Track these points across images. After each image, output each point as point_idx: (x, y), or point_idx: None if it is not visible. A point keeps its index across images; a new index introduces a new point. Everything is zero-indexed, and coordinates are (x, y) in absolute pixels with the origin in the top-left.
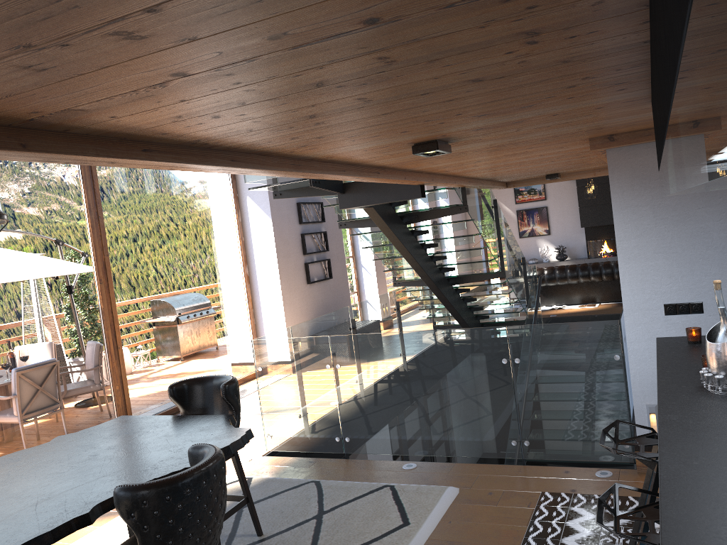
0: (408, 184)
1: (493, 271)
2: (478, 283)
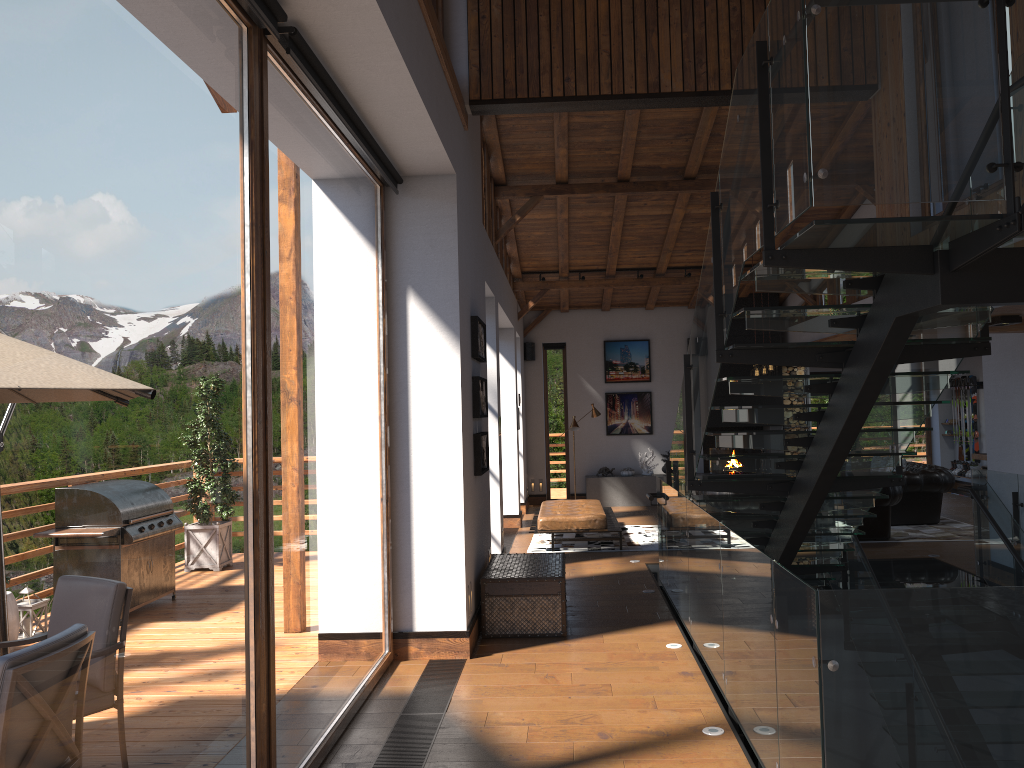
0: None
1: (890, 474)
2: (833, 494)
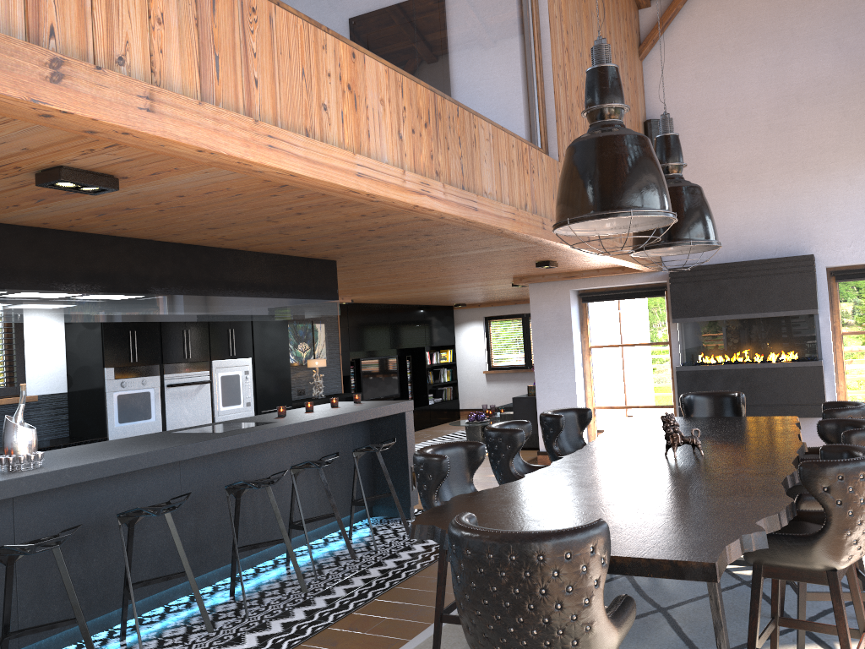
0: None
1: None
2: None
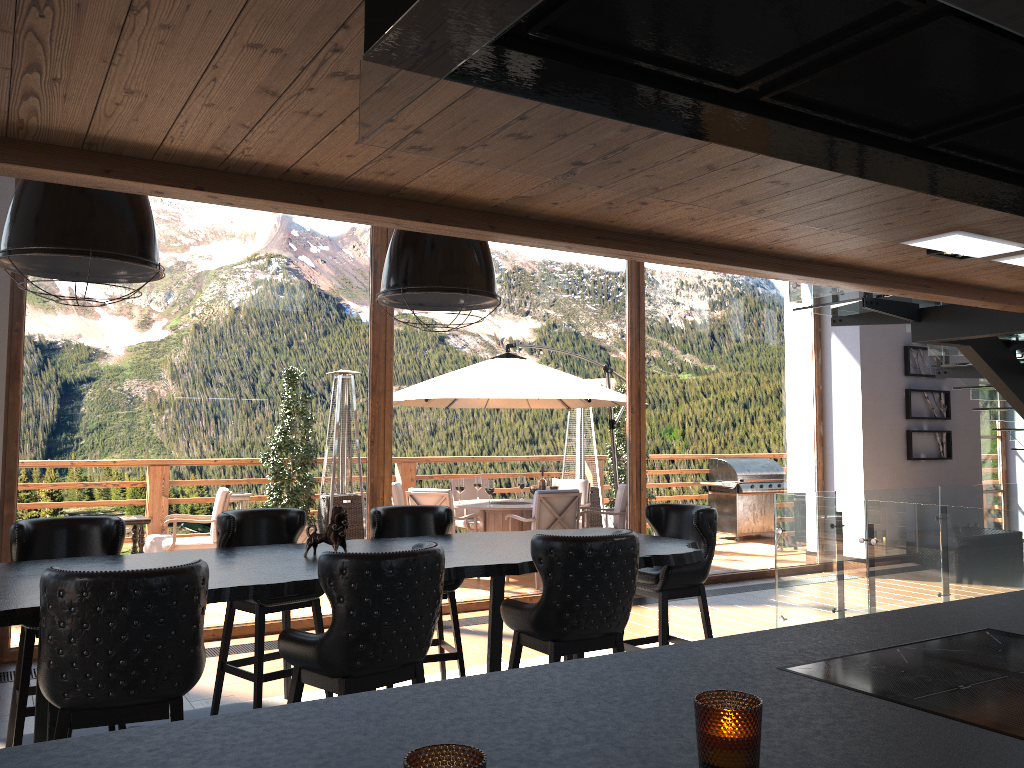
0: (1001, 309)
1: None
2: None
